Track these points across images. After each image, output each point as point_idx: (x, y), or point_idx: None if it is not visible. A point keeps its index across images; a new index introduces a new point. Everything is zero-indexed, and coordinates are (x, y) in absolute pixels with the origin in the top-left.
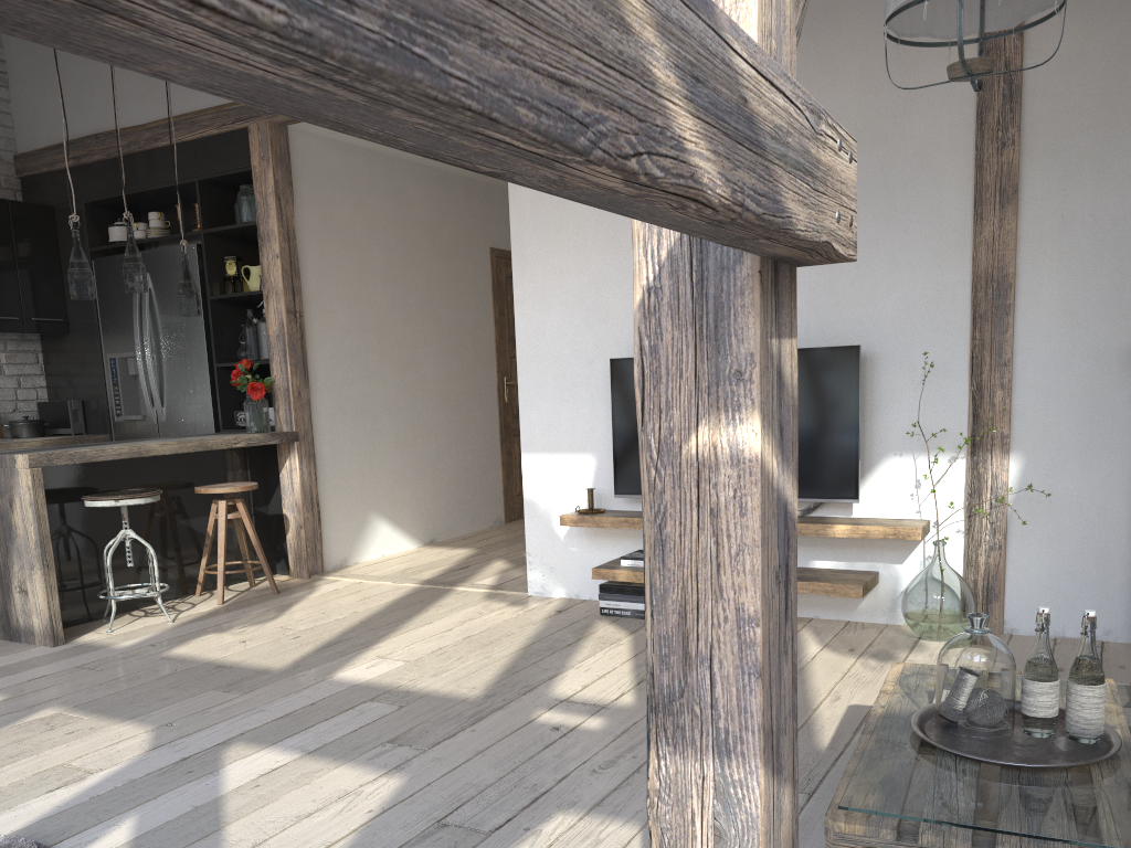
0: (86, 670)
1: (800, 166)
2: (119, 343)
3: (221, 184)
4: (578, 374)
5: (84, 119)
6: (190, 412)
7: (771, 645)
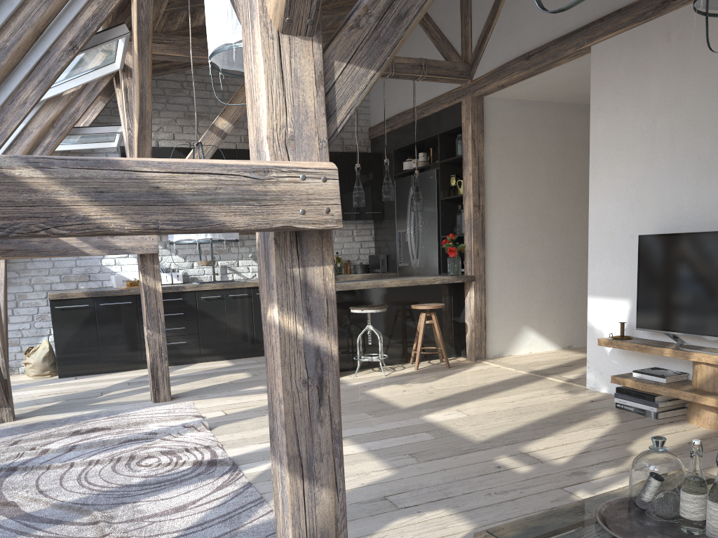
0: None
1: (236, 199)
2: (402, 224)
3: (453, 134)
4: (623, 245)
5: (395, 106)
6: (428, 262)
7: (297, 415)
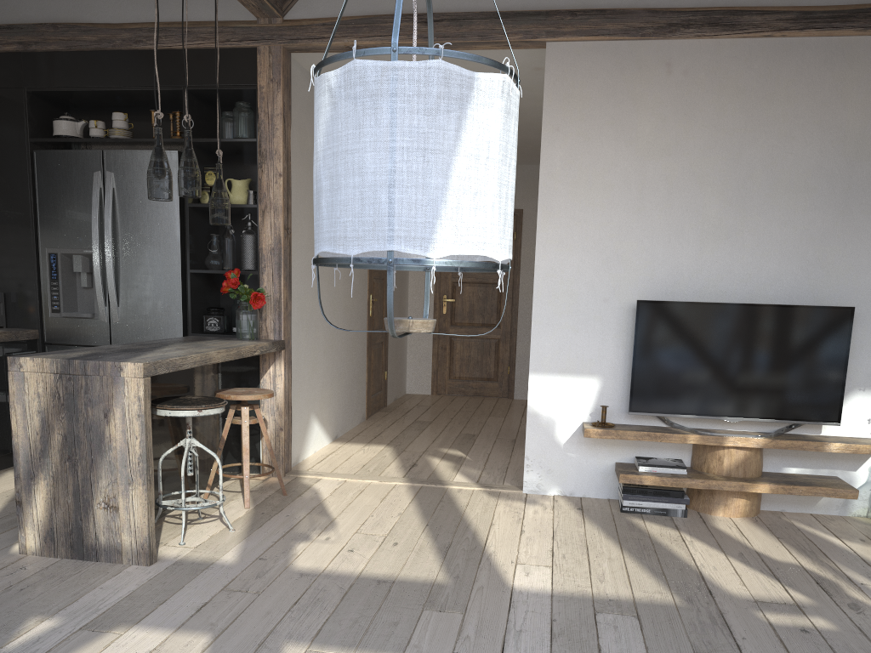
0: (242, 594)
1: None
2: (65, 239)
3: (199, 96)
4: (592, 310)
5: (35, 5)
6: (154, 314)
7: None
